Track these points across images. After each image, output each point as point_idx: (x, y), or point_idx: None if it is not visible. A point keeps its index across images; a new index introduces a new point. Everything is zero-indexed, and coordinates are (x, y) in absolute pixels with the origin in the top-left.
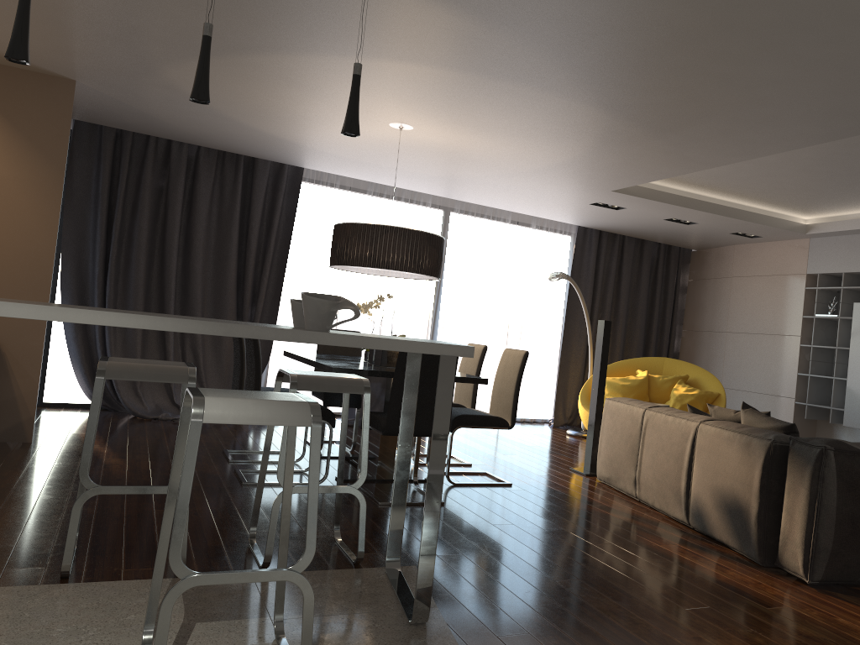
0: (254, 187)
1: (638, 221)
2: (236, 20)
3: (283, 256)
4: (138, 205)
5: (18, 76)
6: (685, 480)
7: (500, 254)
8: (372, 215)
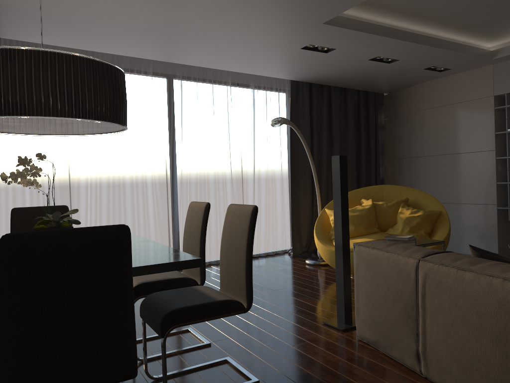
0: None
1: (345, 65)
2: None
3: None
4: None
5: None
6: None
7: (225, 113)
8: None
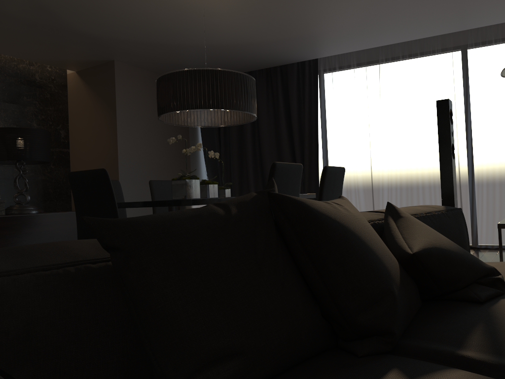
0: (288, 87)
1: None
2: None
3: (317, 130)
4: None
5: (97, 69)
6: None
7: None
8: (387, 77)
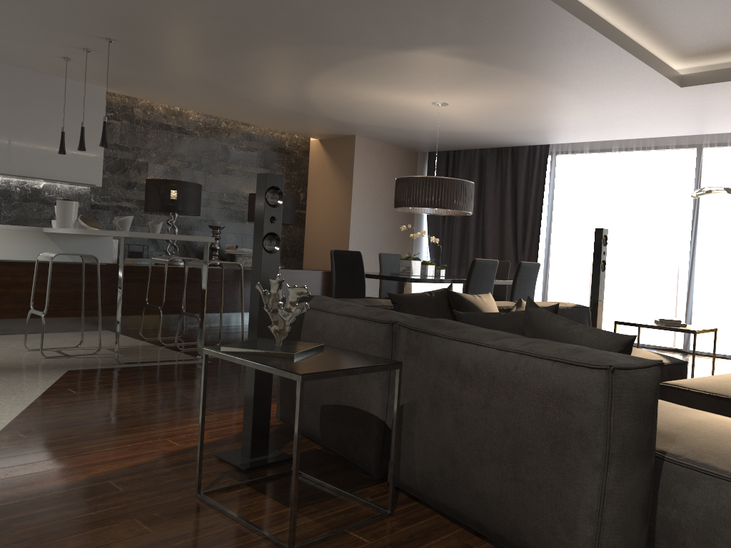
0: (517, 167)
1: None
2: (264, 91)
3: (541, 214)
4: None
5: (338, 141)
6: None
7: None
8: (619, 168)
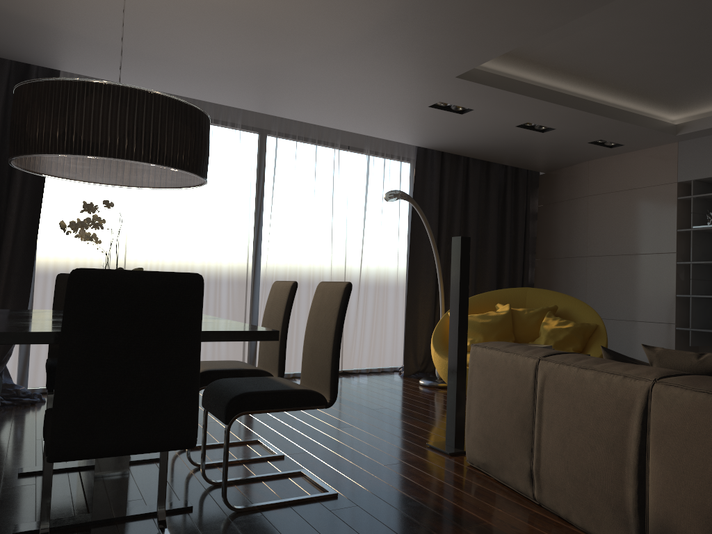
0: None
1: (486, 132)
2: None
3: (38, 188)
4: None
5: None
6: (635, 487)
7: (330, 183)
8: None
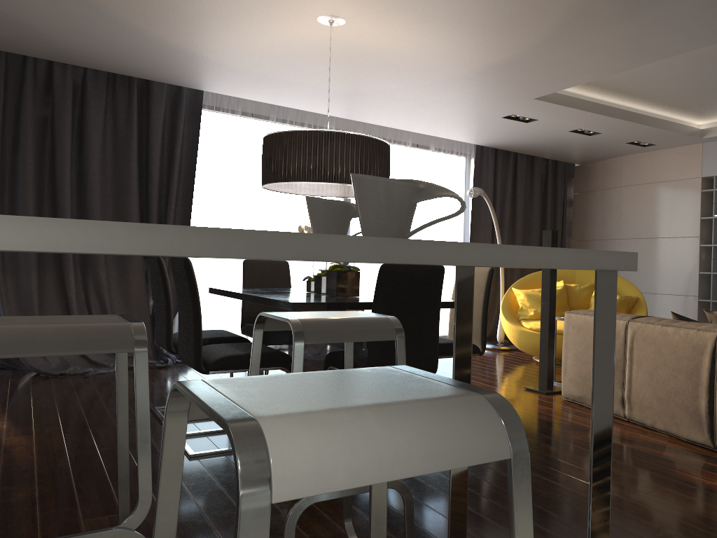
0: (151, 114)
1: (542, 135)
2: None
3: (188, 188)
4: (19, 137)
5: None
6: (707, 399)
7: (403, 177)
8: None
